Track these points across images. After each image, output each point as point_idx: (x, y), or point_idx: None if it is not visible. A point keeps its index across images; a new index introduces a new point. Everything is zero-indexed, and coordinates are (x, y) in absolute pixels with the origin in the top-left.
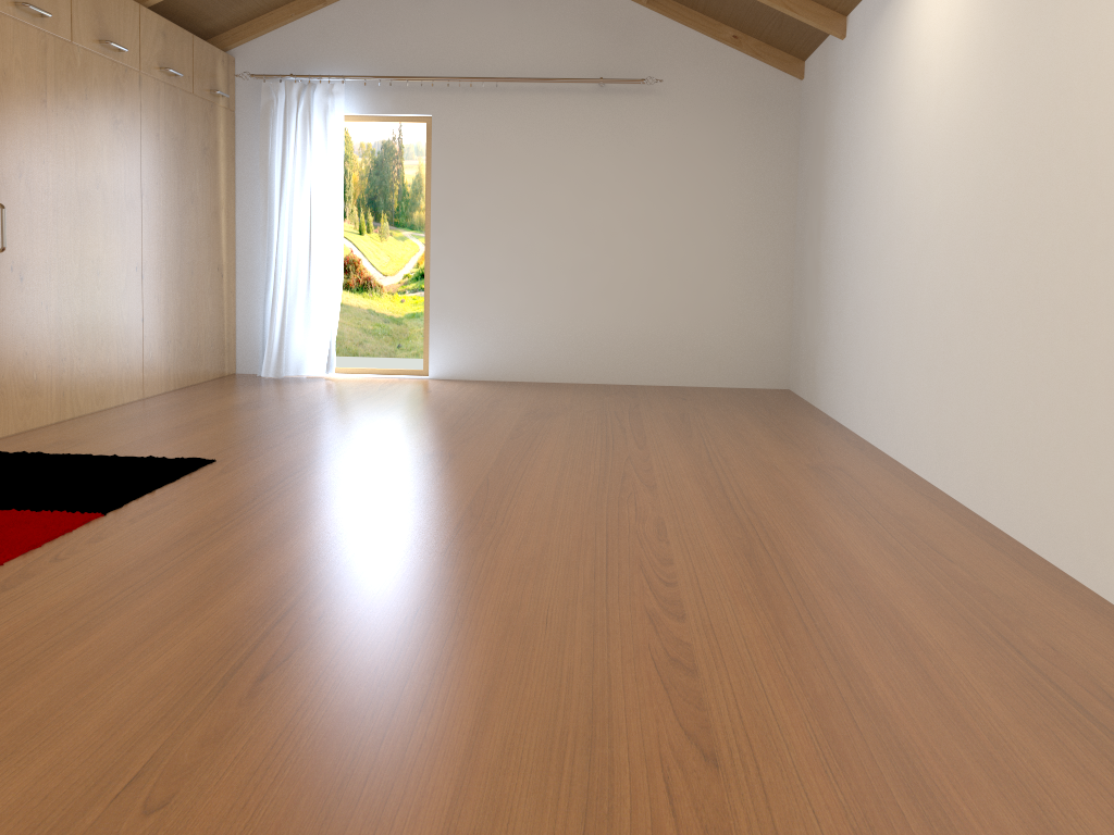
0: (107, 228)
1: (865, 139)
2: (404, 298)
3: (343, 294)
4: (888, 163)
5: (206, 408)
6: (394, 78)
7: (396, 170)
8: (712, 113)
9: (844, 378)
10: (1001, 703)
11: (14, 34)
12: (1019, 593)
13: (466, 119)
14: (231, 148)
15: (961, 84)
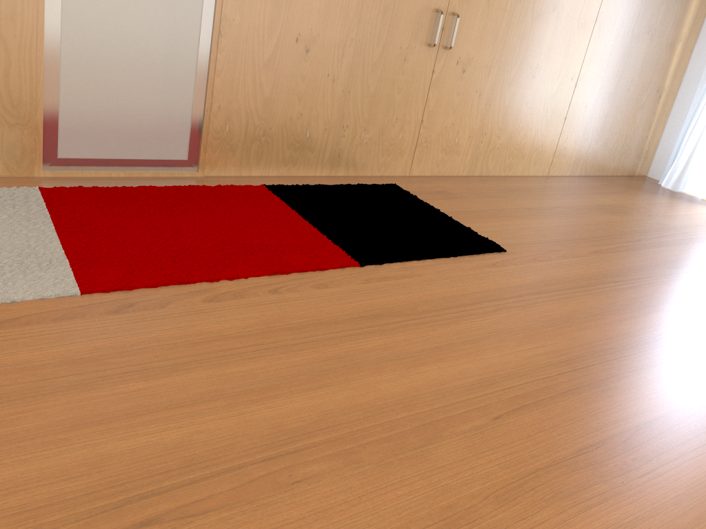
0: (552, 44)
1: None
2: None
3: None
4: None
5: (576, 199)
6: None
7: None
8: None
9: None
10: None
11: None
12: None
13: None
14: None
15: None
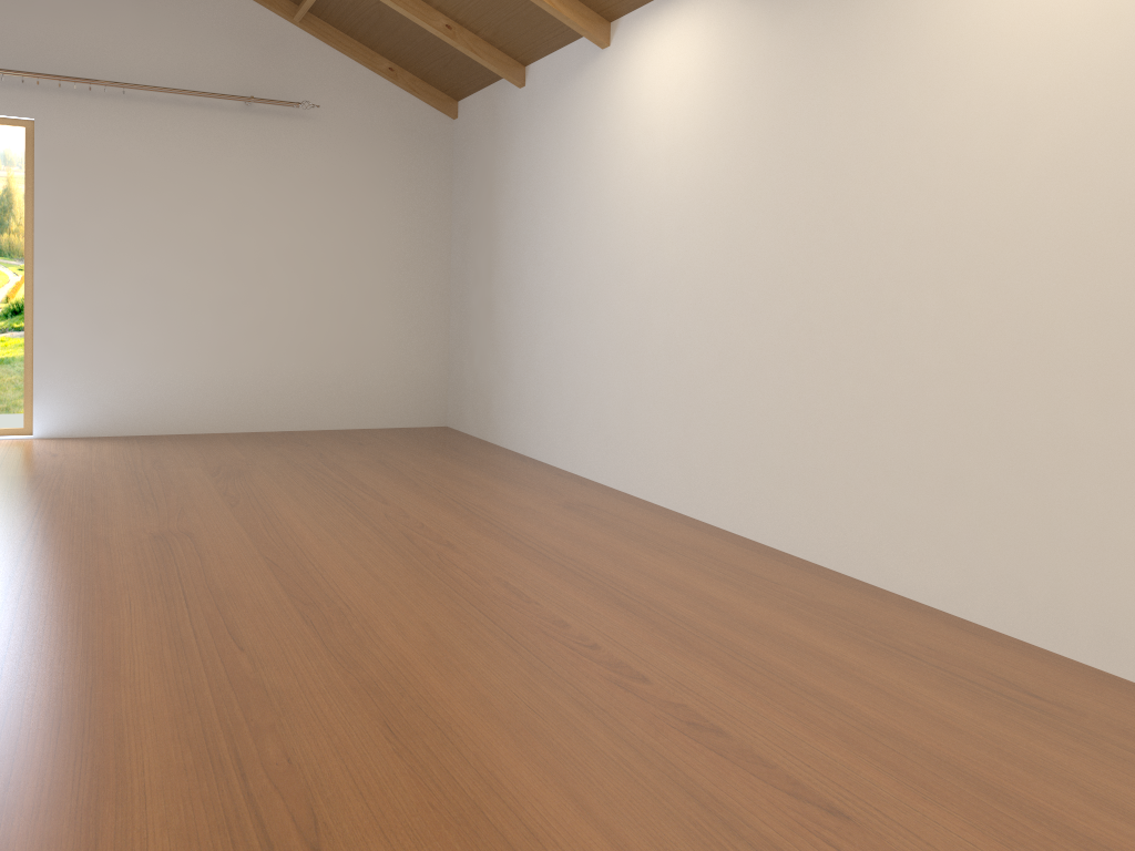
0: None
1: (561, 187)
2: None
3: None
4: (597, 213)
5: None
6: None
7: None
8: (367, 145)
9: (539, 415)
10: (956, 704)
11: None
12: (854, 604)
13: (81, 127)
14: None
15: (701, 150)
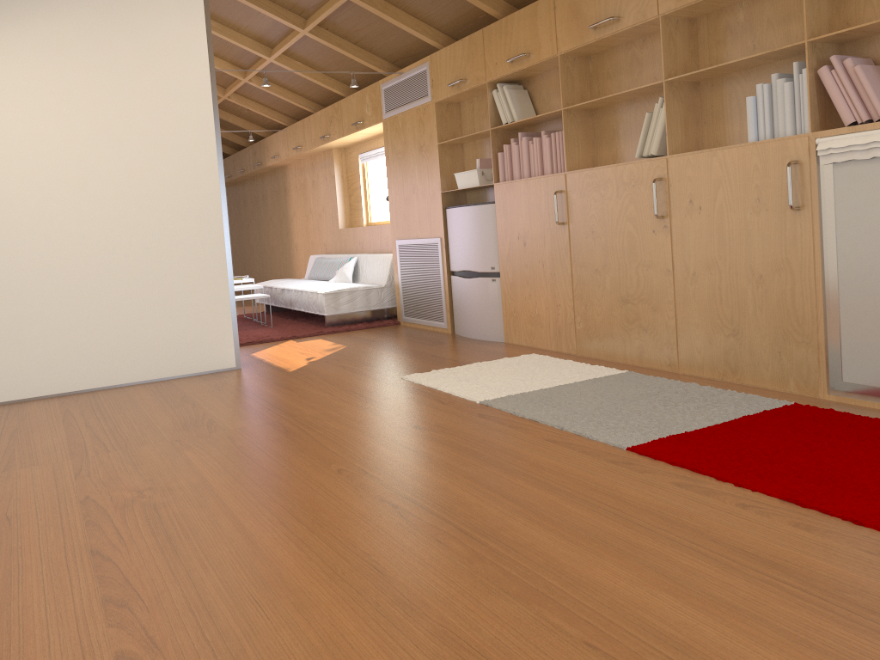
0: None
1: None
2: None
3: None
4: None
5: None
6: None
7: None
8: None
9: None
10: None
11: None
12: None
13: None
14: None
15: None
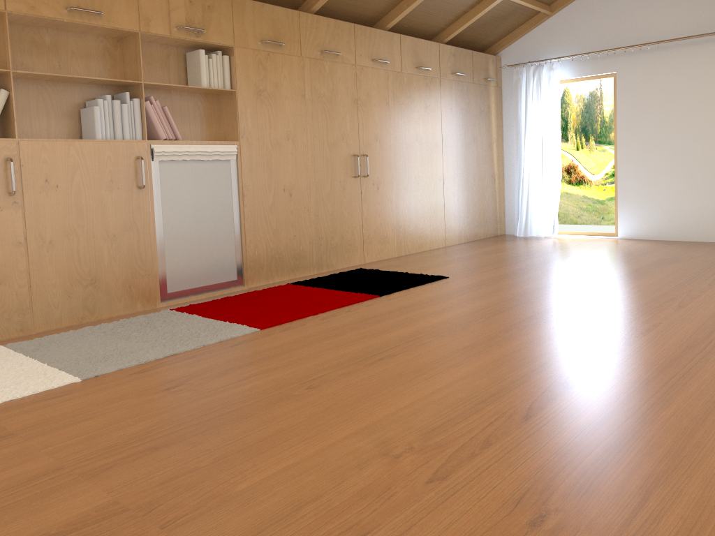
0: (422, 160)
1: None
2: (605, 188)
3: (567, 186)
4: None
5: (470, 252)
6: (589, 54)
7: (598, 108)
8: None
9: None
10: None
11: (372, 74)
12: None
13: (638, 71)
14: (499, 108)
15: None
